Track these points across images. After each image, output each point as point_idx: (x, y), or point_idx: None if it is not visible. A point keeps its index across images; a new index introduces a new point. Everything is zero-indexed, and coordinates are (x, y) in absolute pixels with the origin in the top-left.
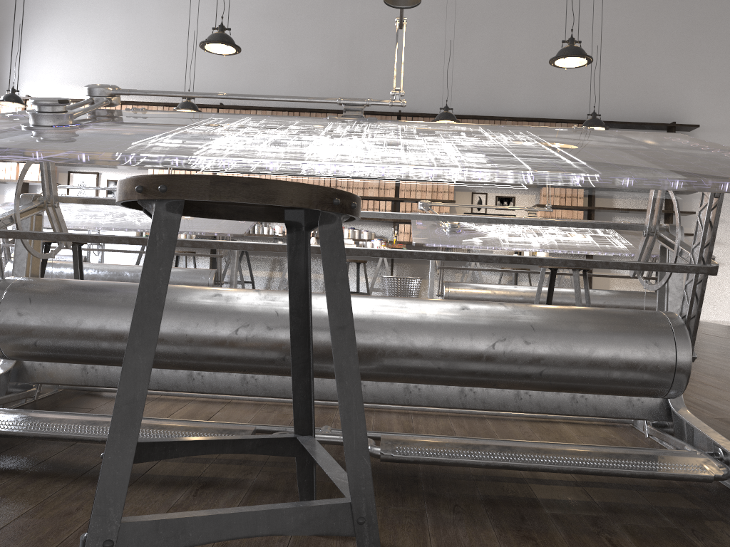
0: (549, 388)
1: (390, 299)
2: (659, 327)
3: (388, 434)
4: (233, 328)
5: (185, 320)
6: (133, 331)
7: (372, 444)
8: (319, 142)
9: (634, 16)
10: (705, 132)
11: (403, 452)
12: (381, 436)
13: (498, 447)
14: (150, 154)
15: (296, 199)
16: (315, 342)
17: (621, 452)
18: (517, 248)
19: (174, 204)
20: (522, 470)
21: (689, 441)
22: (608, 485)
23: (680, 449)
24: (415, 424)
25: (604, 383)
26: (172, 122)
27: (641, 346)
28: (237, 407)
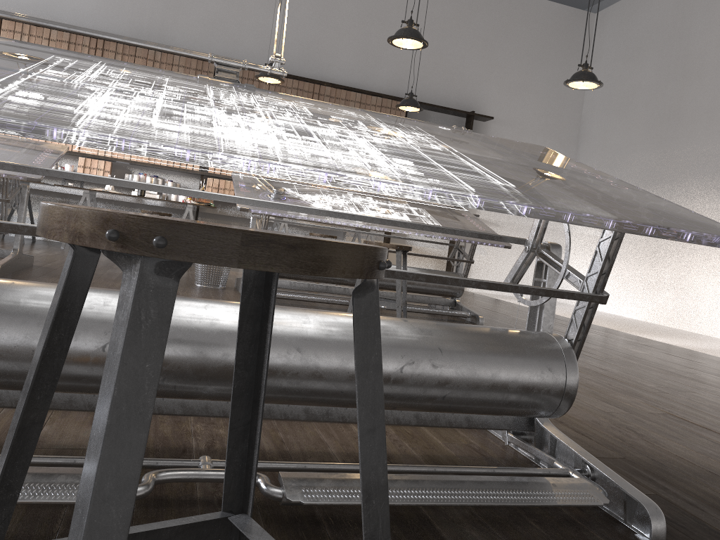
0: (446, 411)
1: (290, 311)
2: (552, 352)
3: (278, 465)
4: (99, 344)
5: (33, 331)
6: (103, 469)
7: (270, 485)
8: (222, 119)
9: (450, 5)
10: (497, 124)
11: (312, 498)
12: (281, 475)
13: (407, 482)
14: (14, 119)
15: (349, 267)
16: (204, 362)
17: (519, 481)
18: (342, 223)
19: (173, 265)
20: (429, 505)
21: (551, 452)
22: (499, 510)
23: (547, 463)
24: (283, 435)
25: (499, 407)
26: (5, 56)
27: (537, 371)
28: (67, 417)
